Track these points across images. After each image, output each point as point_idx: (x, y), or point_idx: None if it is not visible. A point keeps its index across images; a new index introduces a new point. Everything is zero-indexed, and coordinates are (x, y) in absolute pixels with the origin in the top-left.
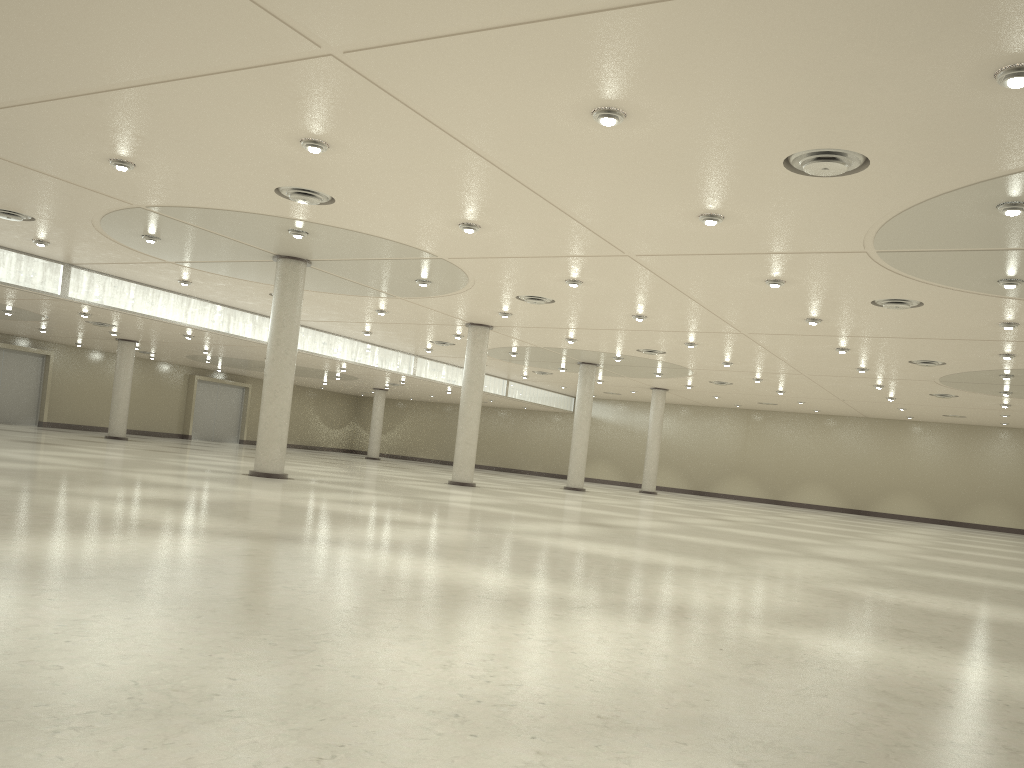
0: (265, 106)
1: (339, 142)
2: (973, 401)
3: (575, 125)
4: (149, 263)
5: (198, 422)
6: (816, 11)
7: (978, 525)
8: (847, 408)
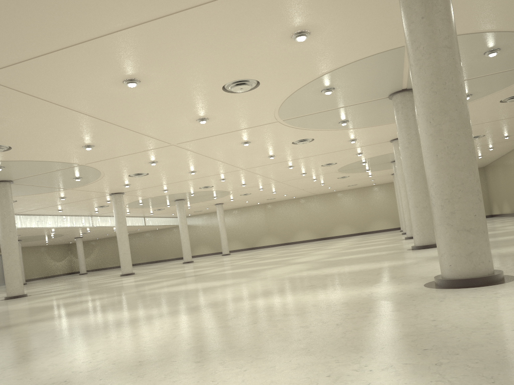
0: None
1: (0, 118)
2: (356, 177)
3: (118, 89)
4: None
5: None
6: (203, 21)
7: (375, 231)
8: (306, 192)
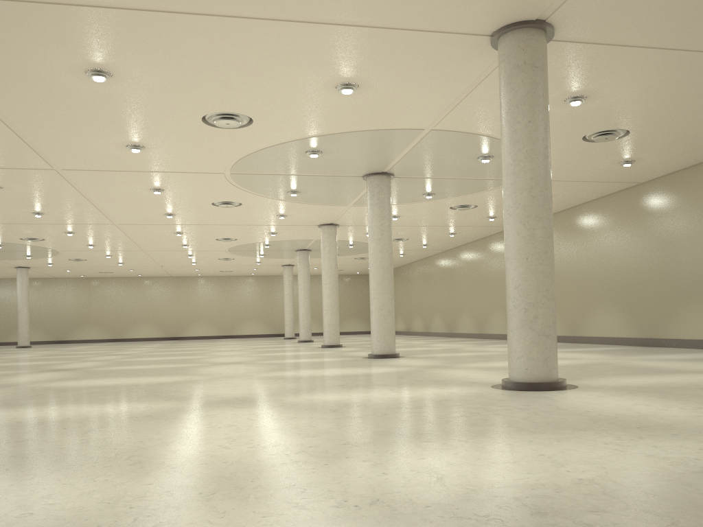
0: None
1: None
2: (242, 261)
3: (67, 77)
4: None
5: None
6: (266, 38)
7: (245, 335)
8: (162, 271)
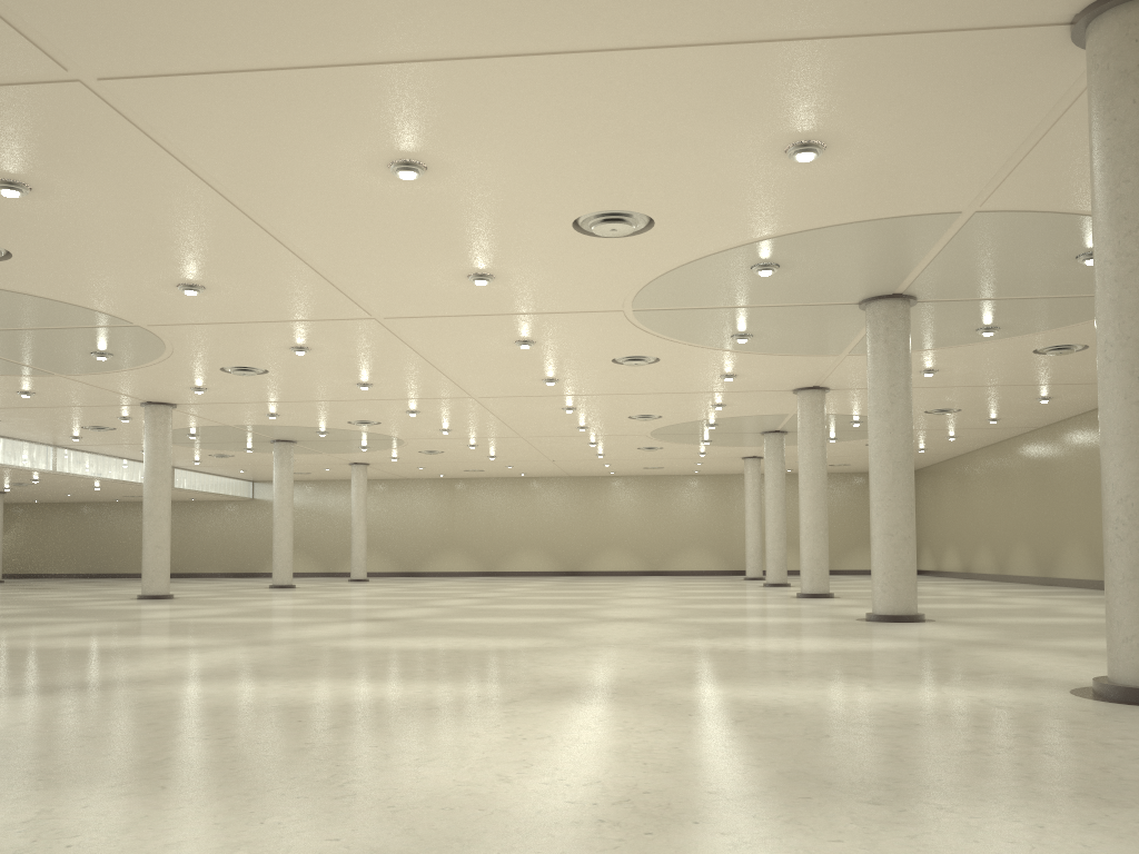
0: None
1: (48, 185)
2: (675, 452)
3: (365, 177)
4: None
5: None
6: (652, 80)
7: (683, 572)
8: (554, 468)
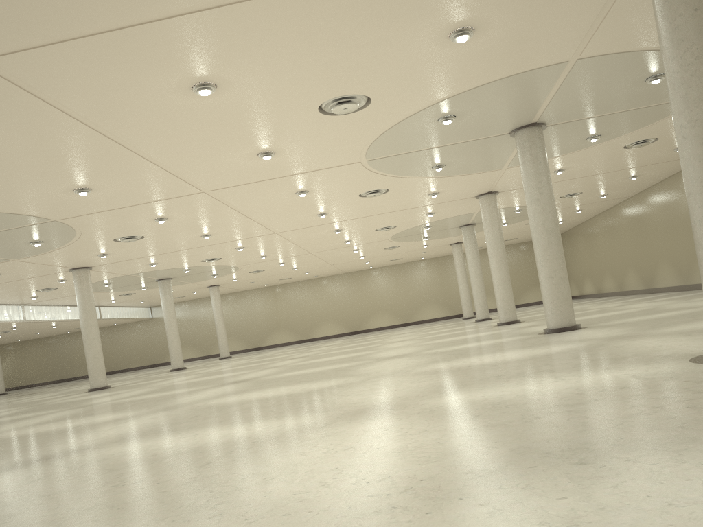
0: None
1: None
2: (408, 247)
3: (178, 98)
4: None
5: None
6: (353, 0)
7: (424, 320)
8: (335, 269)
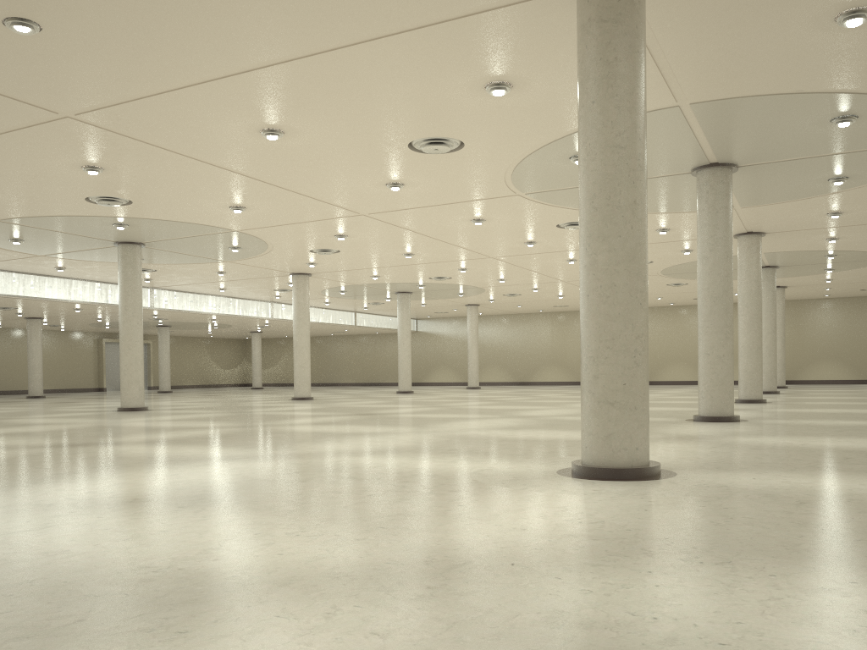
0: (44, 149)
1: (109, 165)
2: None
3: (256, 140)
4: (26, 258)
5: (111, 376)
6: (346, 67)
7: (735, 381)
8: None
